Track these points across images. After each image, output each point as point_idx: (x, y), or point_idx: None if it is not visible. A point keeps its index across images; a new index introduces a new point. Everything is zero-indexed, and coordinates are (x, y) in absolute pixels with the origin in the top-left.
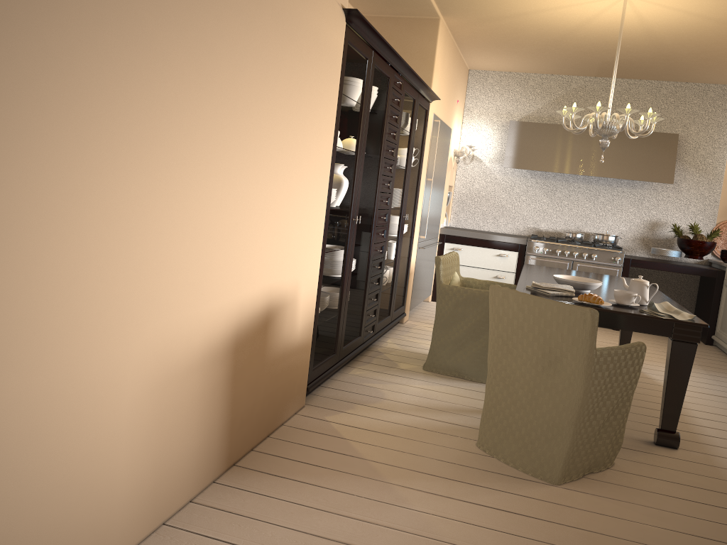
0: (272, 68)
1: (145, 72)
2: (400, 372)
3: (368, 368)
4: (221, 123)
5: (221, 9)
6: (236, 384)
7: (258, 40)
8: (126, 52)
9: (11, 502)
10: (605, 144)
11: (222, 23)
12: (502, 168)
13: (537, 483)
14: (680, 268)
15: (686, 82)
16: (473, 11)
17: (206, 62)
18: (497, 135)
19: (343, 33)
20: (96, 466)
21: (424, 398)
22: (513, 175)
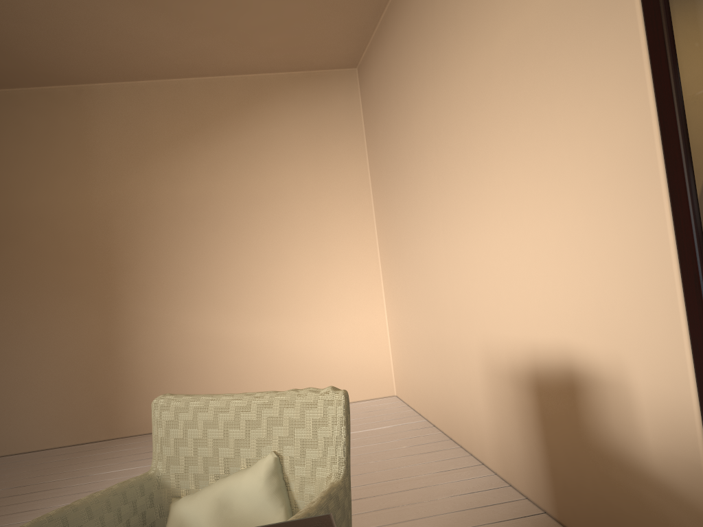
0: (511, 112)
1: (451, 187)
2: None
3: None
4: (485, 190)
5: (470, 117)
6: (548, 431)
7: (495, 104)
8: (445, 184)
9: (453, 378)
10: None
11: (472, 124)
12: None
13: None
14: None
15: None
16: None
17: (470, 158)
18: None
19: None
20: (472, 394)
21: None
22: None
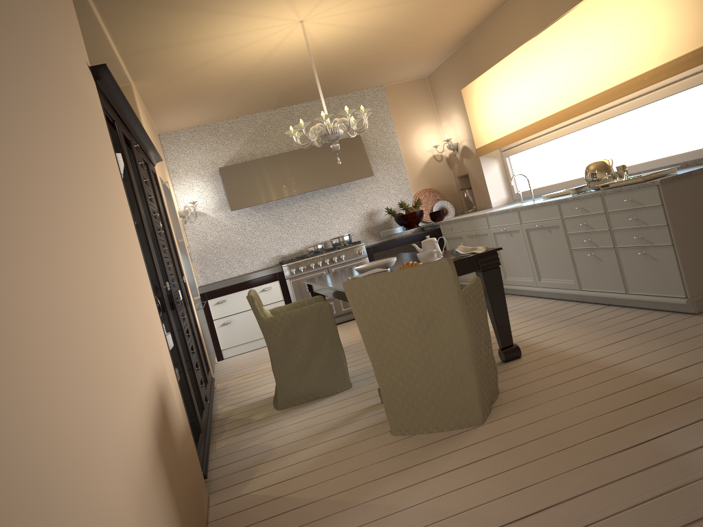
0: (76, 126)
1: (9, 125)
2: (261, 422)
3: (229, 435)
4: (71, 188)
5: (29, 56)
6: (174, 490)
7: (60, 95)
8: None
9: None
10: (337, 147)
11: (34, 72)
12: (227, 214)
13: (469, 431)
14: (409, 239)
15: (346, 93)
16: (165, 69)
17: (41, 117)
18: (210, 185)
19: (97, 93)
20: None
21: (308, 428)
22: (240, 216)
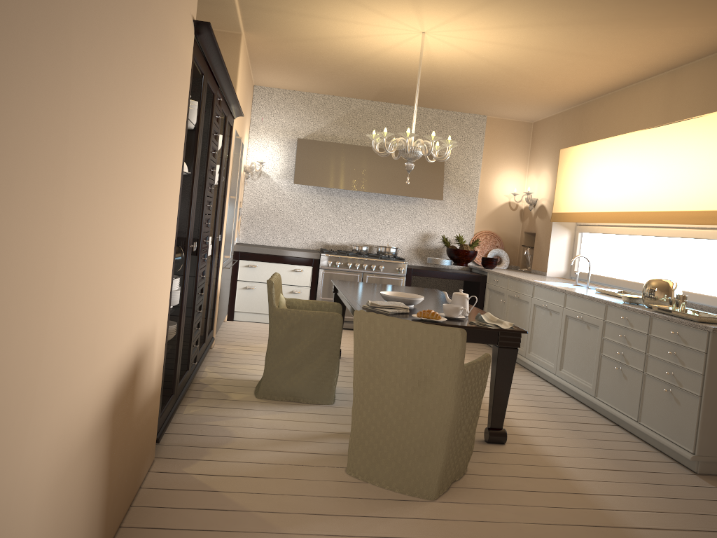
0: (150, 84)
1: (64, 89)
2: (235, 403)
3: (201, 404)
4: (115, 149)
5: (120, 15)
6: (113, 455)
7: (143, 52)
8: (51, 65)
9: None
10: (410, 167)
11: (120, 31)
12: (289, 184)
13: (418, 502)
14: (452, 275)
15: (447, 110)
16: (278, 31)
17: (108, 78)
18: (284, 151)
19: (192, 47)
20: None
21: (273, 429)
22: (300, 191)
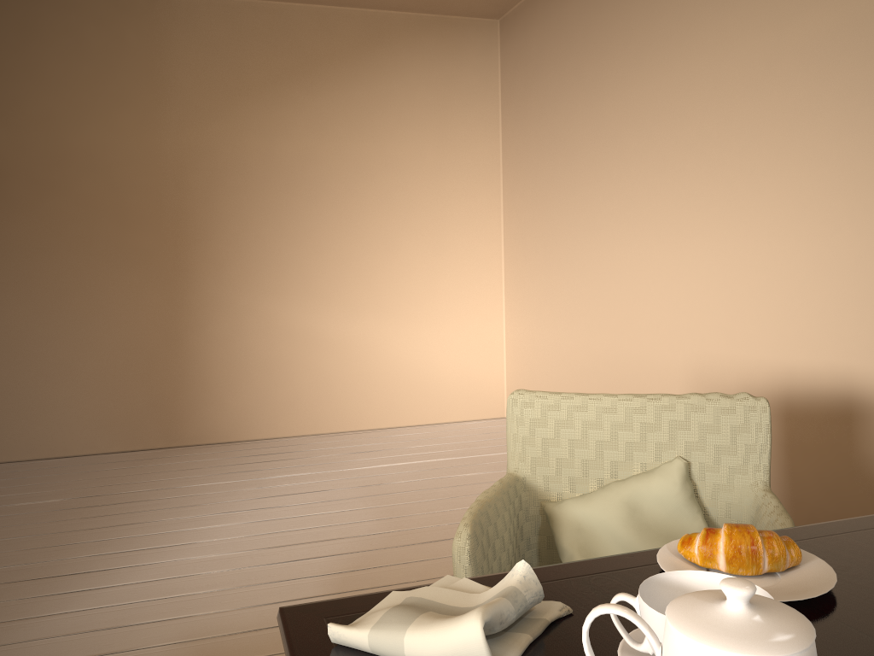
0: (804, 109)
1: (670, 184)
2: None
3: None
4: (736, 192)
5: (724, 105)
6: (795, 461)
7: (776, 97)
8: (659, 179)
9: None
10: None
11: (727, 114)
12: None
13: None
14: None
15: None
16: None
17: (715, 153)
18: None
19: None
20: None
21: None
22: None
